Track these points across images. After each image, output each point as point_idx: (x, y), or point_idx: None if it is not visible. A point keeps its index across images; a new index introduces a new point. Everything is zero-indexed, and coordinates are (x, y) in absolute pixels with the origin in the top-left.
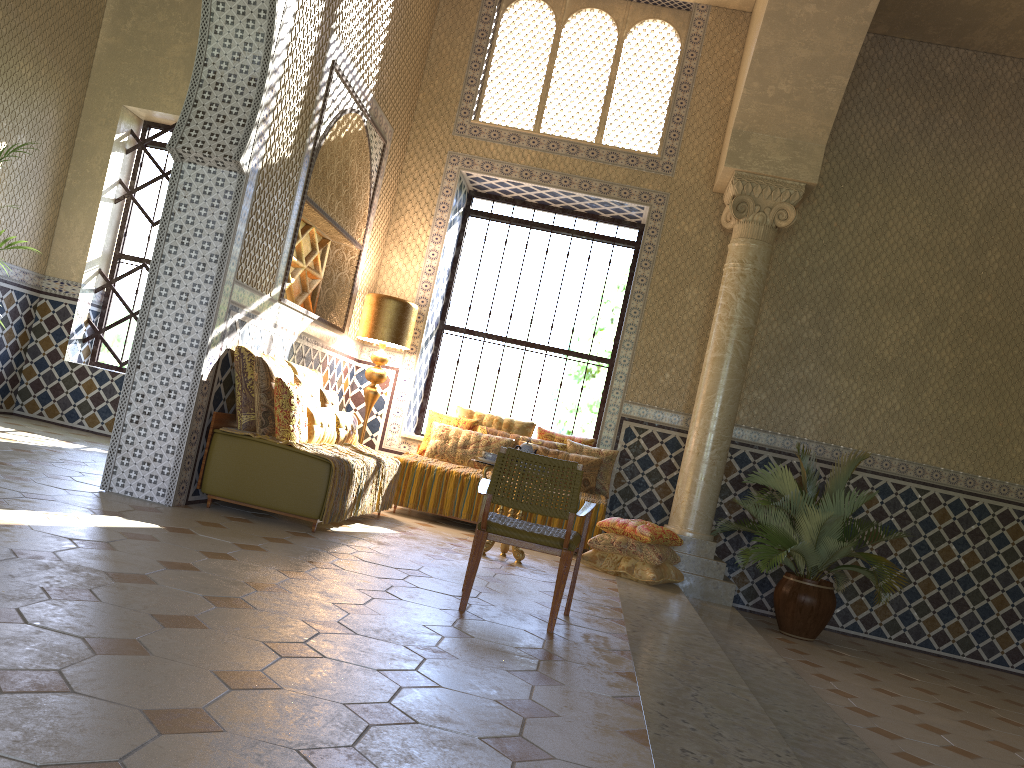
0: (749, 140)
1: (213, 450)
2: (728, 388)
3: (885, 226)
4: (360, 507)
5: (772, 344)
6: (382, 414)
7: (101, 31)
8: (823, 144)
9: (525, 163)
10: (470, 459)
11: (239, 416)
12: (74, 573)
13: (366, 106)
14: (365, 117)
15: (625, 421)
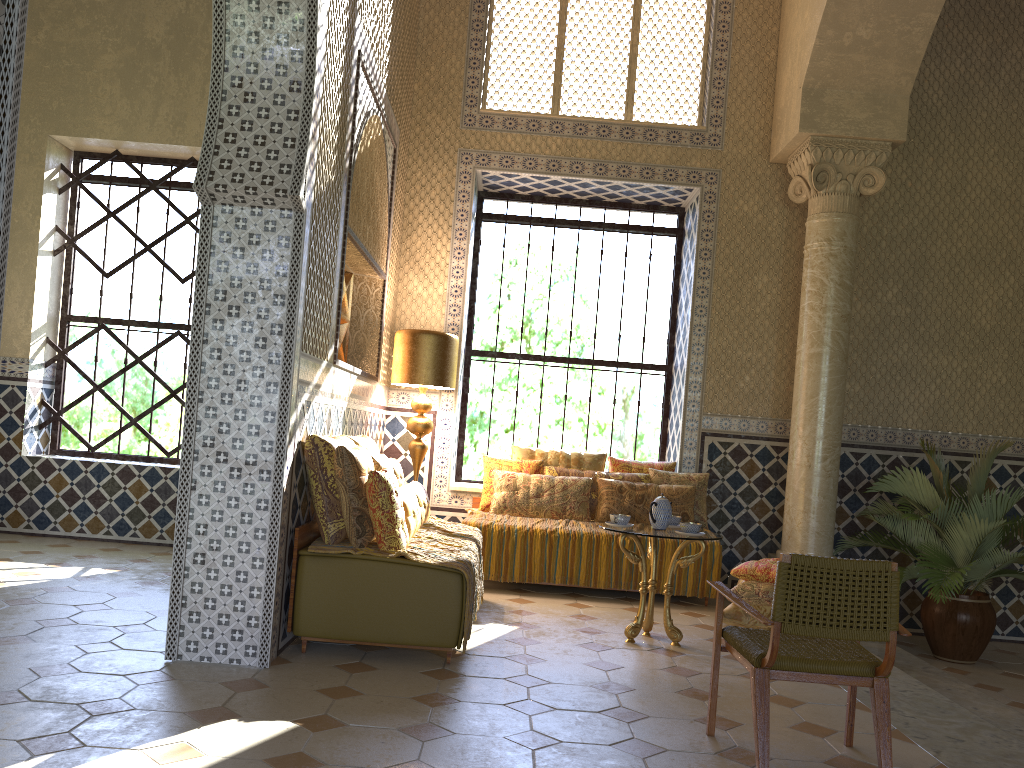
0: (823, 98)
1: (302, 579)
2: (834, 387)
3: (964, 180)
4: (476, 609)
5: (859, 328)
6: (424, 467)
7: None
8: (907, 94)
9: (550, 153)
10: (547, 509)
11: (324, 526)
12: None
13: (382, 105)
14: (381, 118)
15: (707, 437)
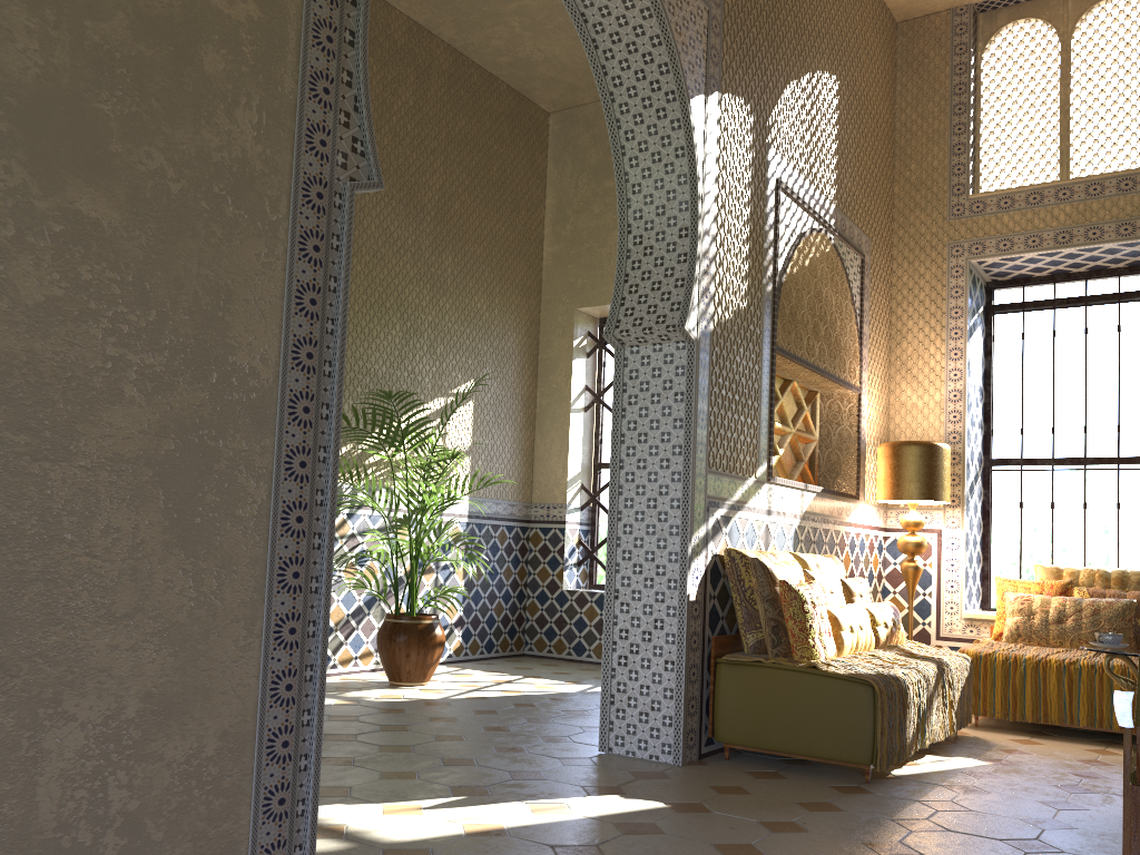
0: None
1: (719, 685)
2: None
3: None
4: (927, 735)
5: None
6: (931, 592)
7: (544, 243)
8: None
9: (1058, 224)
10: (1072, 637)
11: (743, 636)
12: None
13: (829, 220)
14: (830, 234)
15: None
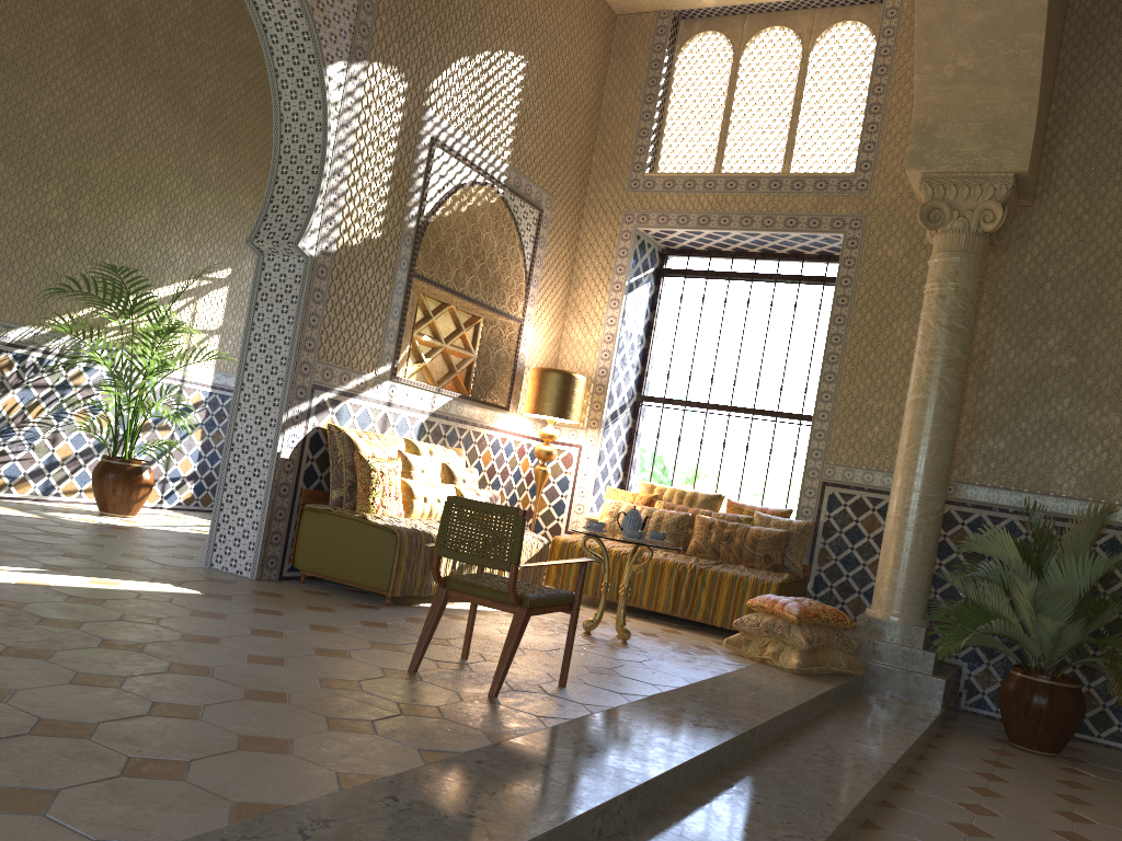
0: (935, 134)
1: (302, 526)
2: (931, 436)
3: None
4: None
5: (1009, 378)
6: (567, 495)
7: None
8: (1032, 120)
9: (702, 209)
10: None
11: (330, 492)
12: (7, 616)
13: (499, 177)
14: (500, 188)
15: (827, 487)
